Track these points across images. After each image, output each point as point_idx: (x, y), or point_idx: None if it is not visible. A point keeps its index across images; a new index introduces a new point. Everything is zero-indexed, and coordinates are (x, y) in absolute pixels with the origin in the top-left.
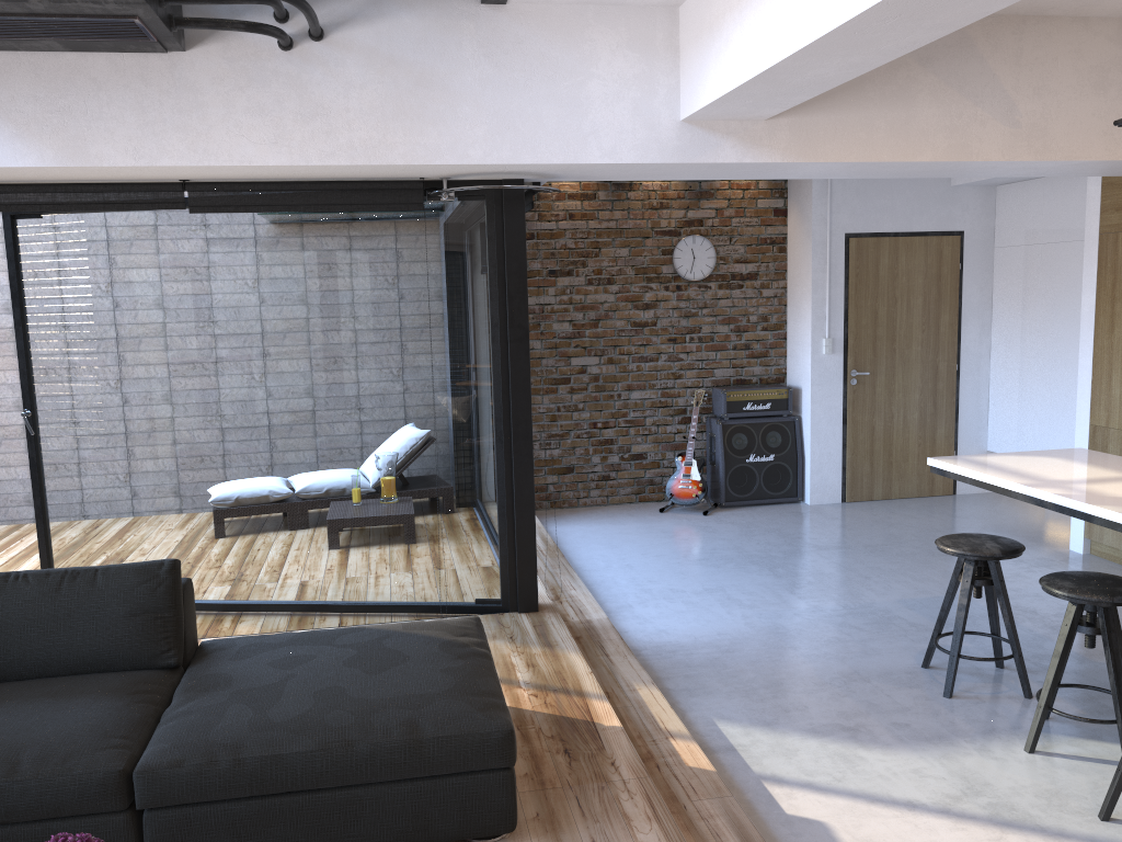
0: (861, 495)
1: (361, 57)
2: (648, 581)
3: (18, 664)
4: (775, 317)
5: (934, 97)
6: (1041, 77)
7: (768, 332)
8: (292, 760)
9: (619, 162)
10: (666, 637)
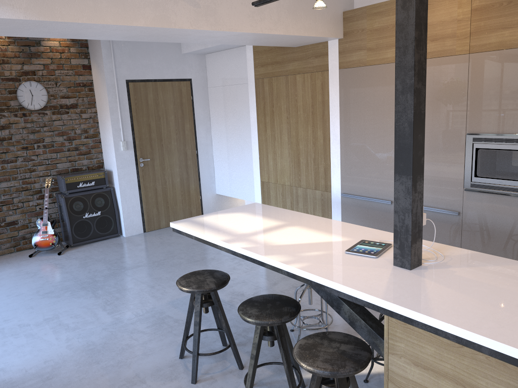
0: (154, 226)
1: None
2: (4, 321)
3: None
4: (92, 130)
5: None
6: None
7: (89, 139)
8: None
9: None
10: (3, 376)
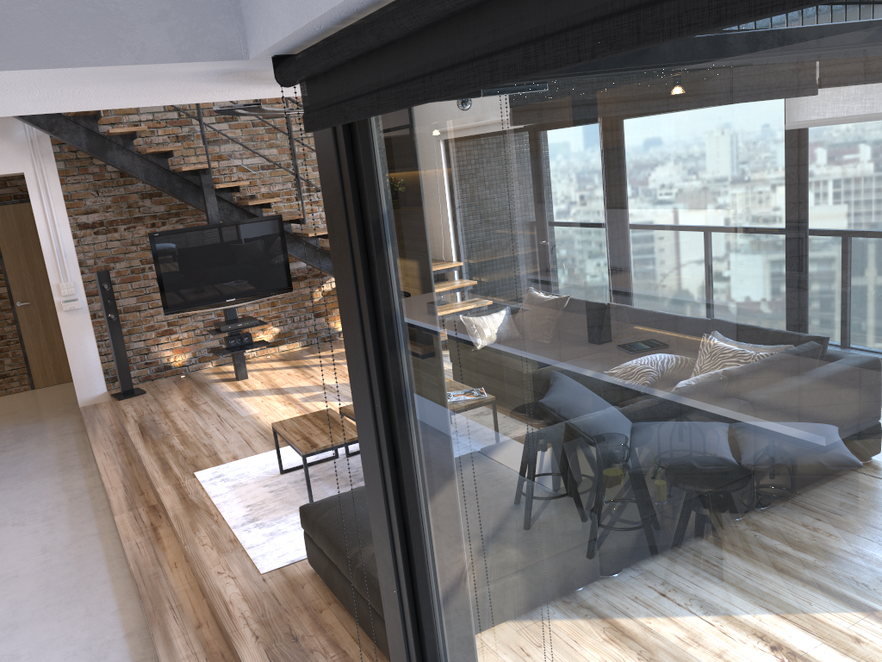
0: None
1: None
2: None
3: None
4: None
5: None
6: None
7: None
8: None
9: (85, 109)
10: None
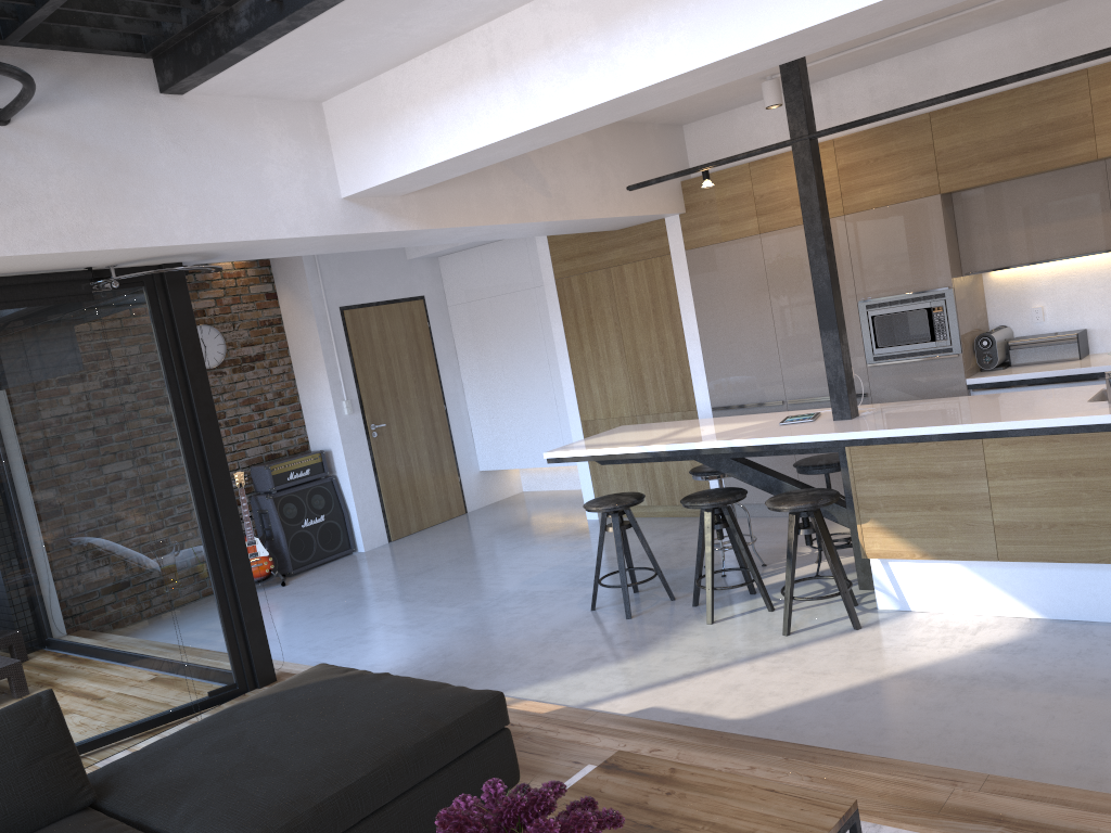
0: (402, 531)
1: (53, 142)
2: (306, 642)
3: None
4: (288, 391)
5: (500, 175)
6: (555, 160)
7: (285, 406)
8: (360, 786)
9: (303, 236)
10: (384, 667)
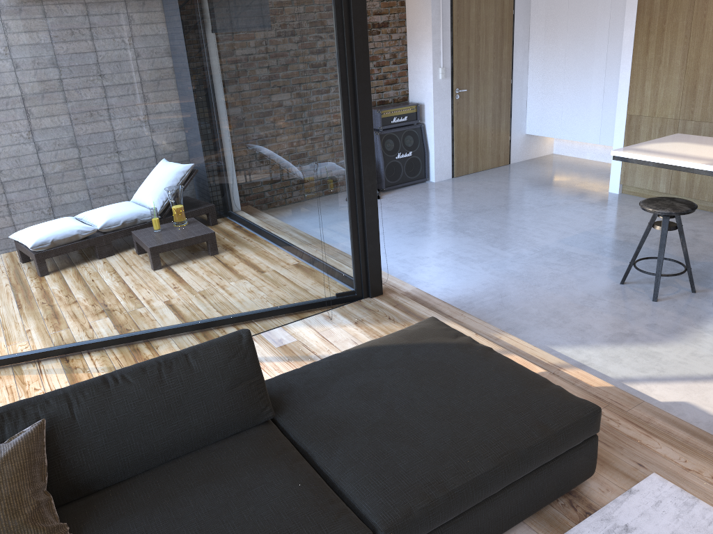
0: (462, 171)
1: None
2: (396, 254)
3: (147, 458)
4: (400, 54)
5: None
6: None
7: (397, 66)
8: (483, 479)
9: None
10: (454, 293)
